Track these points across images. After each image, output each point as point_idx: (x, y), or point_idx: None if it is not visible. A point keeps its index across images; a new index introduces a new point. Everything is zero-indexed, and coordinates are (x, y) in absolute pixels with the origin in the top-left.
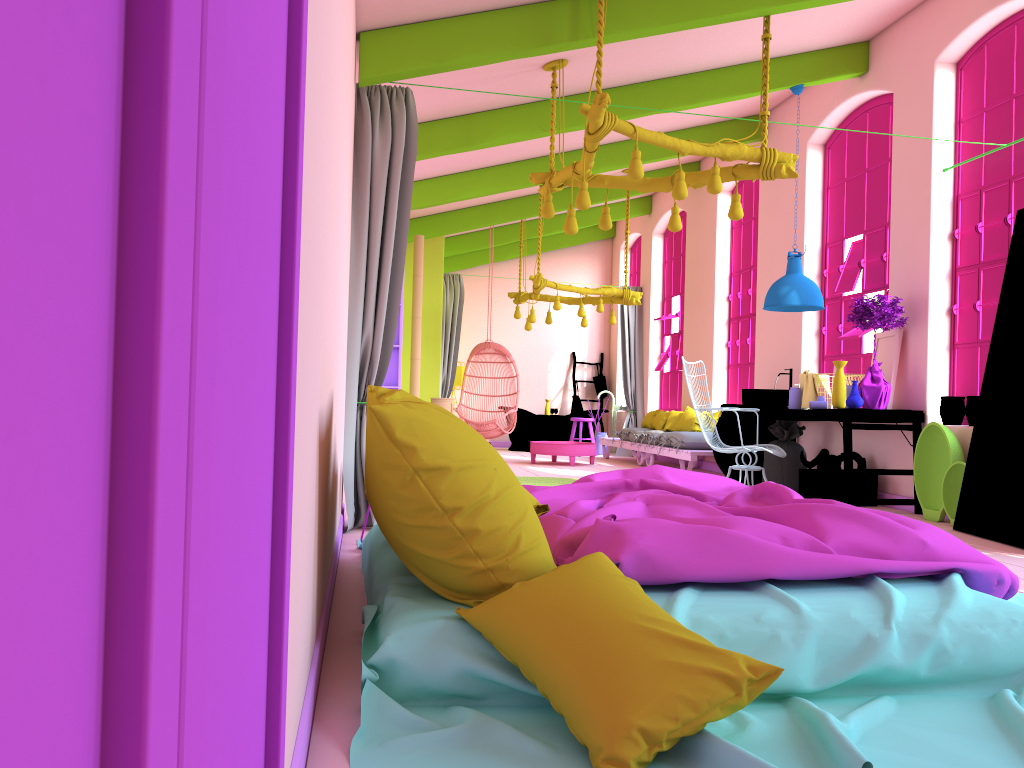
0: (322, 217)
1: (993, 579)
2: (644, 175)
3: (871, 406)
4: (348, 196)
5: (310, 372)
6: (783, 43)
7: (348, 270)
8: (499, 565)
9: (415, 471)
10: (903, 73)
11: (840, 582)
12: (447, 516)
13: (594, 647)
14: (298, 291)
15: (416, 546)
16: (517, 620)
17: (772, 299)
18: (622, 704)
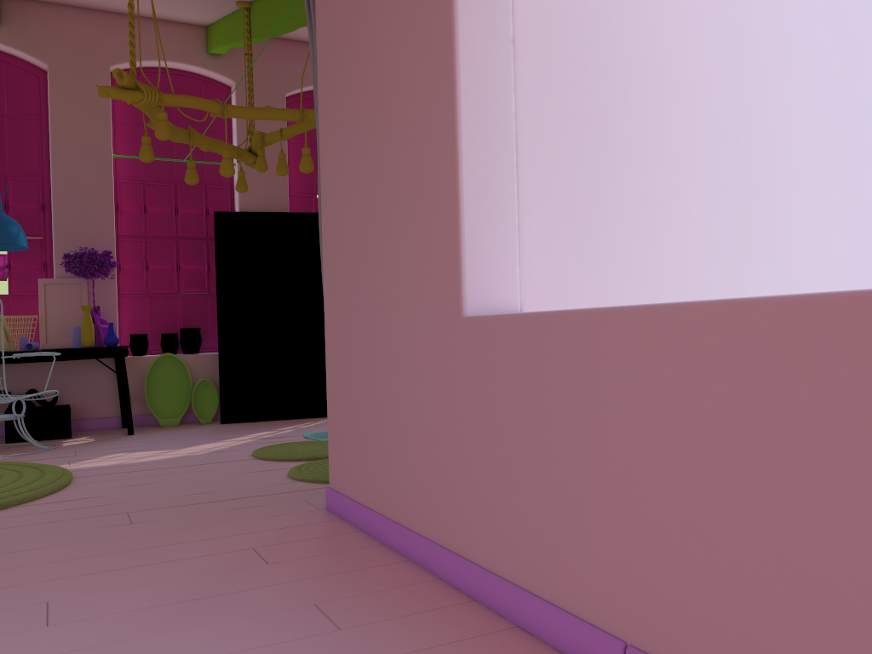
0: None
1: None
2: None
3: (103, 344)
4: None
5: None
6: None
7: None
8: None
9: None
10: (65, 55)
11: None
12: None
13: None
14: None
15: None
16: None
17: (3, 237)
18: None
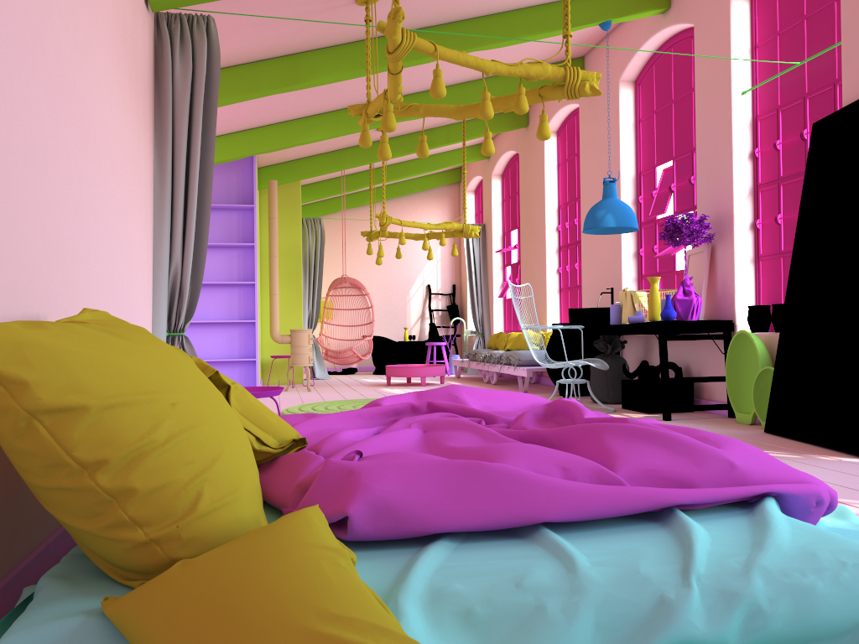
0: None
1: (811, 501)
2: (478, 120)
3: (684, 318)
4: (125, 116)
5: None
6: None
7: (145, 198)
8: (167, 534)
9: (32, 414)
10: (702, 5)
11: (634, 517)
12: (88, 473)
13: None
14: None
15: (58, 513)
16: (158, 623)
17: (590, 222)
18: None
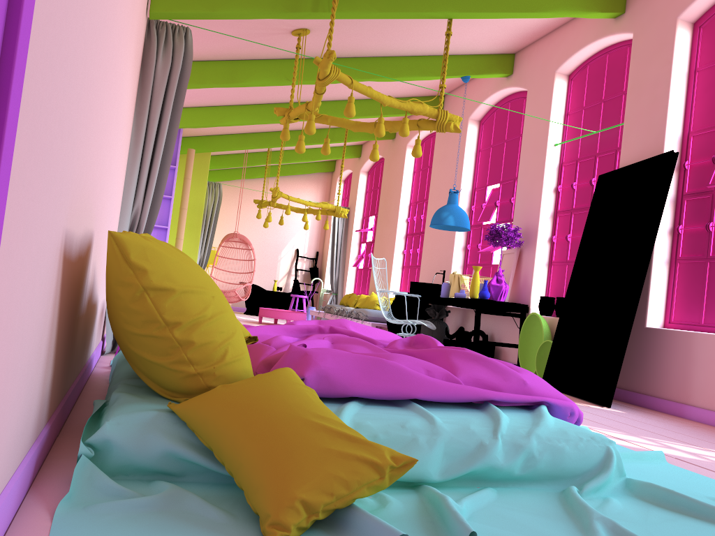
0: (82, 68)
1: (567, 411)
2: None
3: (495, 299)
4: (130, 95)
5: (49, 184)
6: (459, 45)
7: (126, 155)
8: (207, 371)
9: (144, 289)
10: (535, 77)
11: (465, 406)
12: (168, 328)
13: (273, 436)
14: (21, 82)
15: (141, 352)
16: (215, 413)
17: (436, 220)
18: (290, 481)
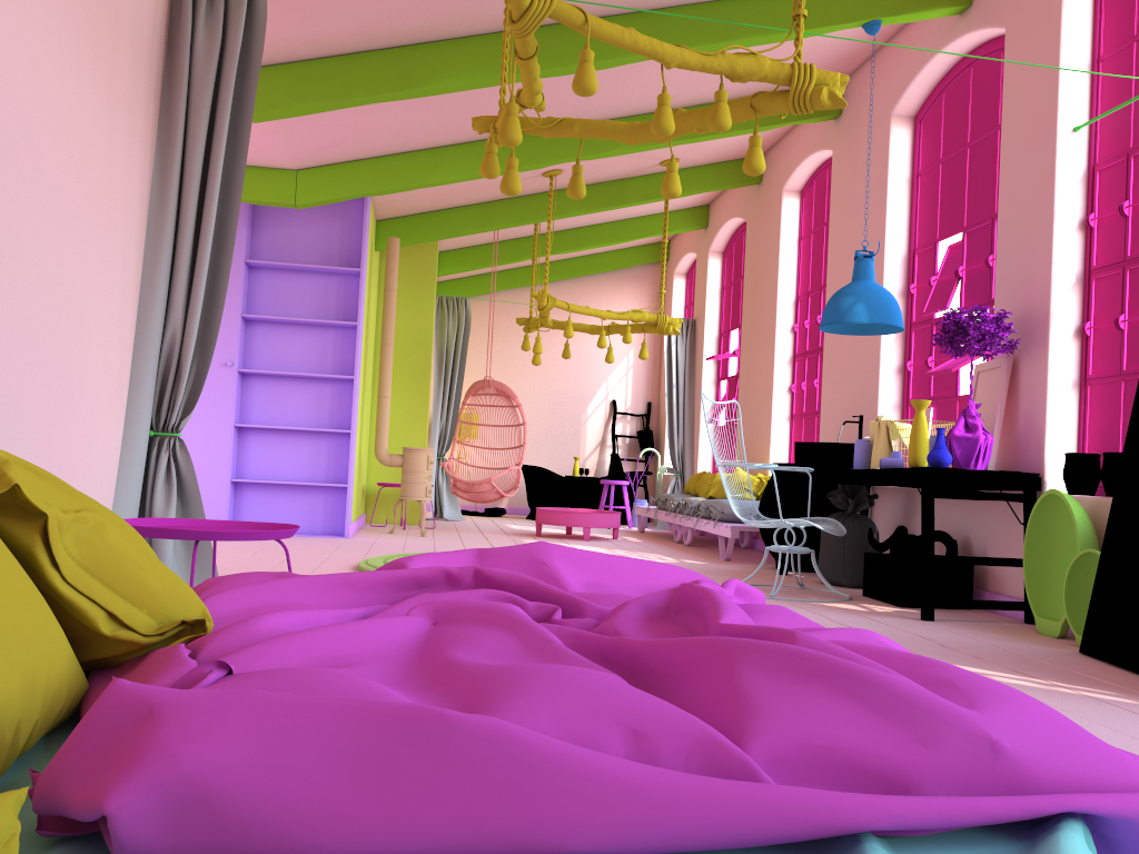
0: None
1: None
2: (691, 171)
3: (964, 466)
4: (75, 84)
5: None
6: None
7: (122, 222)
8: None
9: None
10: None
11: (780, 845)
12: None
13: None
14: None
15: None
16: None
17: (831, 315)
18: None
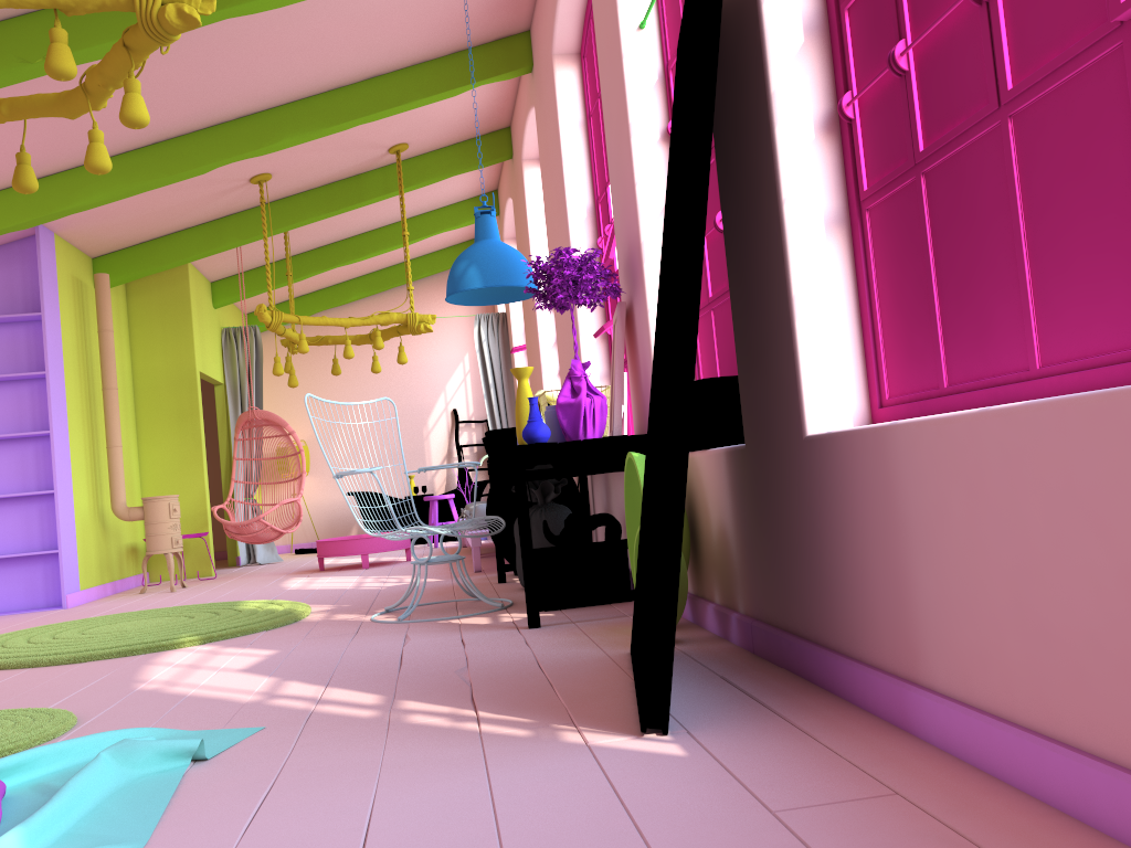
0: None
1: None
2: (433, 155)
3: (574, 437)
4: None
5: None
6: None
7: None
8: None
9: None
10: None
11: None
12: None
13: None
14: None
15: None
16: None
17: (449, 285)
18: None
